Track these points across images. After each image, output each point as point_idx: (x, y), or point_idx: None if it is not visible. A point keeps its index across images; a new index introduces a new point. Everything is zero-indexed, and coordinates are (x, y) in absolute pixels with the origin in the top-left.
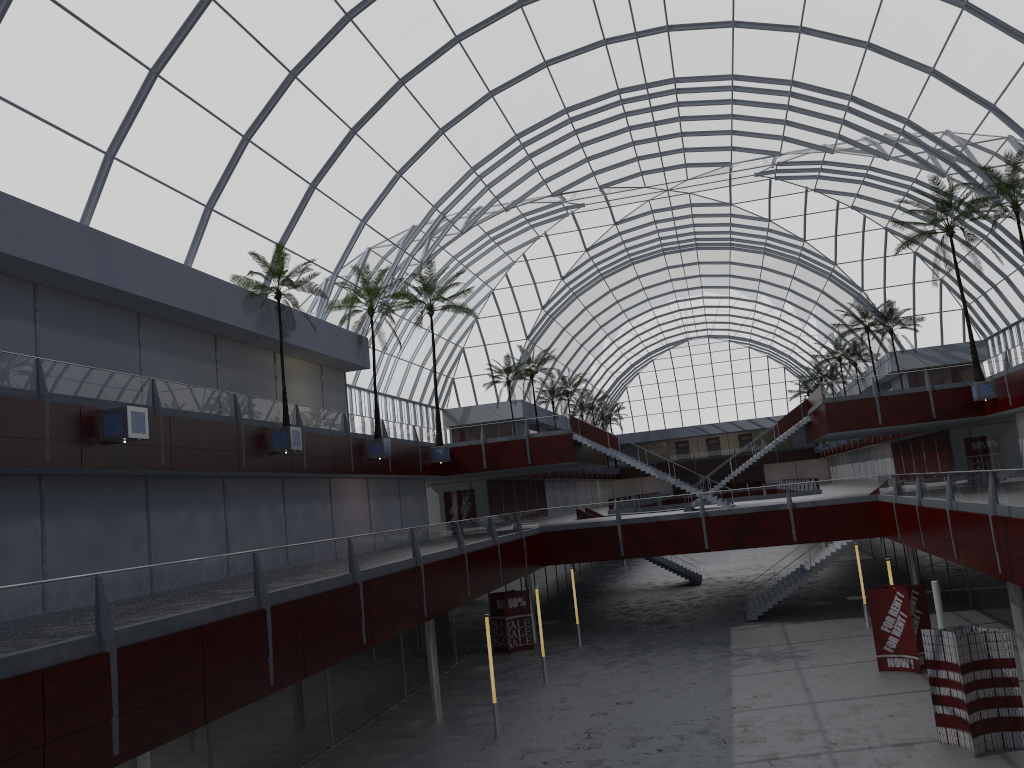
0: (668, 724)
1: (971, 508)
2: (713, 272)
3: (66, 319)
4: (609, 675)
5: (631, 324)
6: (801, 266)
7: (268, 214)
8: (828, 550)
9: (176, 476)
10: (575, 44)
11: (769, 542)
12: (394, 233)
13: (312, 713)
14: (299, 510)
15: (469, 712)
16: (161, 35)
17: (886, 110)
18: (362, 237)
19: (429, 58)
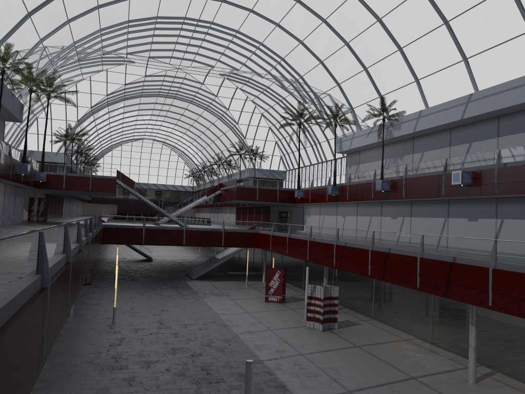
0: (194, 319)
1: (322, 241)
2: (175, 111)
3: None
4: (145, 298)
5: (123, 125)
6: (220, 120)
7: (3, 23)
8: (231, 251)
9: None
10: None
11: (212, 245)
12: (51, 51)
13: None
14: None
15: (85, 312)
16: None
17: (295, 69)
18: (37, 49)
19: None
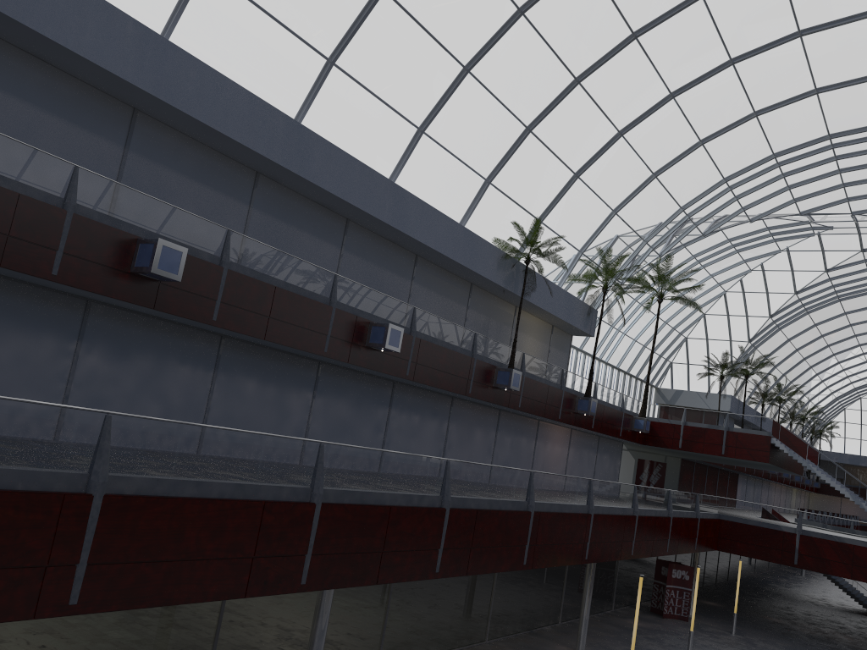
0: None
1: None
2: None
3: (363, 249)
4: None
5: (861, 349)
6: None
7: (534, 193)
8: None
9: (416, 387)
10: (850, 75)
11: None
12: (640, 226)
13: (475, 608)
14: (507, 440)
15: None
16: (477, 40)
17: None
18: (610, 224)
19: (701, 77)
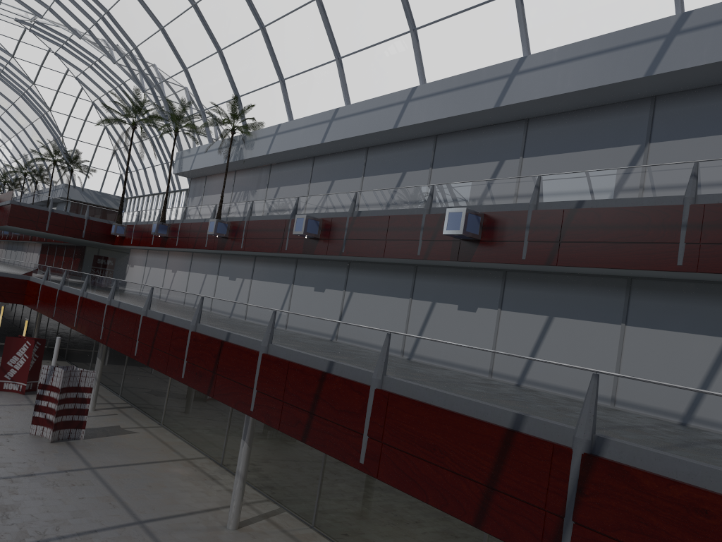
0: None
1: (96, 298)
2: None
3: None
4: None
5: None
6: (24, 99)
7: None
8: None
9: None
10: None
11: None
12: None
13: None
14: None
15: None
16: None
17: (126, 33)
18: None
19: None
